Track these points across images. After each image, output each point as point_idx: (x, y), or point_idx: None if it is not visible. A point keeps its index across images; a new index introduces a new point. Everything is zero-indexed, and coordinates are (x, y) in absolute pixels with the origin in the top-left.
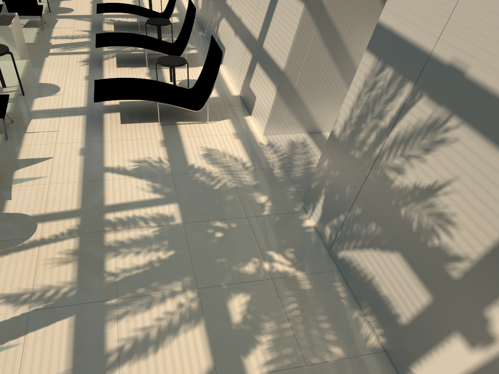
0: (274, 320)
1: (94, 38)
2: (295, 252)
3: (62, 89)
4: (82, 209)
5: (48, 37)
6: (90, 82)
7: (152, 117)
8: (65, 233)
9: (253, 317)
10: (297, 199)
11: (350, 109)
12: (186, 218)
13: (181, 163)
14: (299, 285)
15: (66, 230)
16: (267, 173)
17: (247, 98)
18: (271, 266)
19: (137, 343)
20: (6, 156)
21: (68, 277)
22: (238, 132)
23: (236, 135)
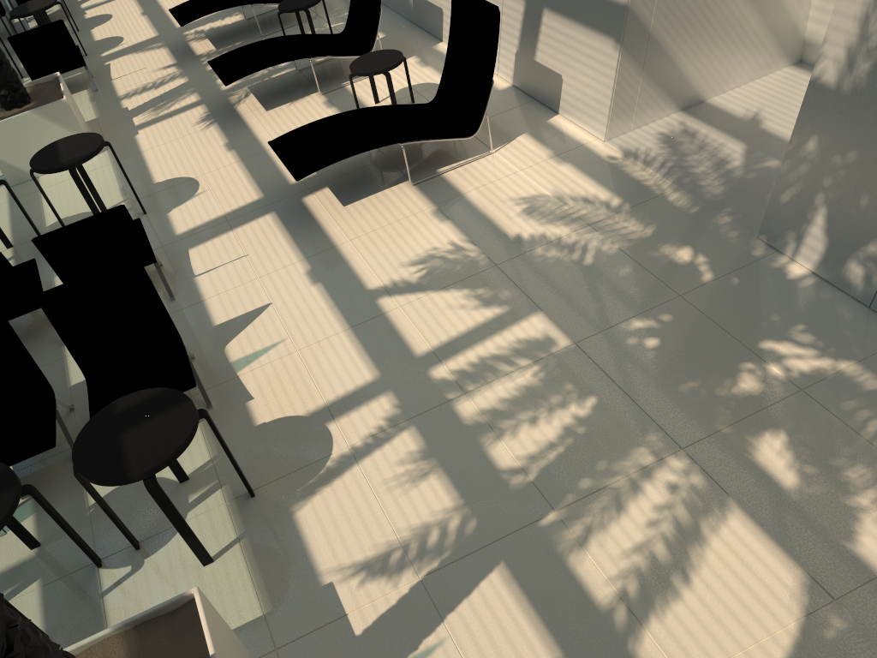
0: (857, 461)
1: (191, 73)
2: (809, 328)
3: (203, 181)
4: (384, 375)
5: (115, 100)
6: (240, 152)
7: (389, 176)
8: (385, 425)
9: (817, 469)
10: (746, 235)
11: (858, 21)
12: (574, 332)
13: (496, 240)
14: (860, 385)
15: (382, 420)
16: (659, 206)
17: (537, 85)
18: (784, 368)
19: (645, 576)
20: (191, 327)
21: (446, 500)
22: (557, 151)
23: (557, 157)
